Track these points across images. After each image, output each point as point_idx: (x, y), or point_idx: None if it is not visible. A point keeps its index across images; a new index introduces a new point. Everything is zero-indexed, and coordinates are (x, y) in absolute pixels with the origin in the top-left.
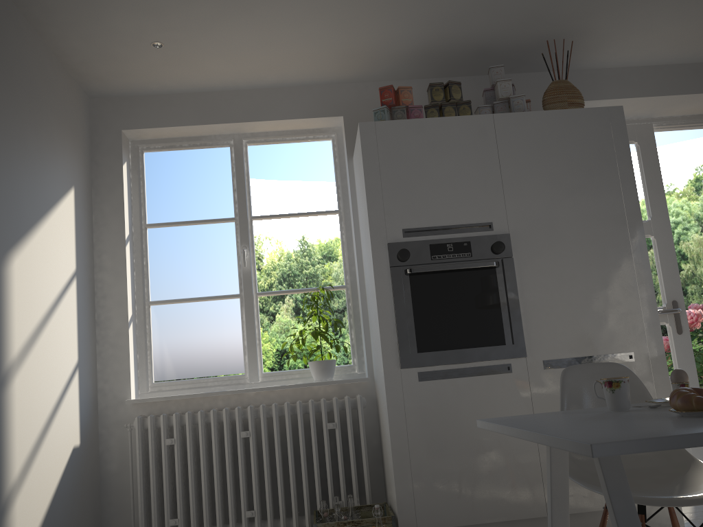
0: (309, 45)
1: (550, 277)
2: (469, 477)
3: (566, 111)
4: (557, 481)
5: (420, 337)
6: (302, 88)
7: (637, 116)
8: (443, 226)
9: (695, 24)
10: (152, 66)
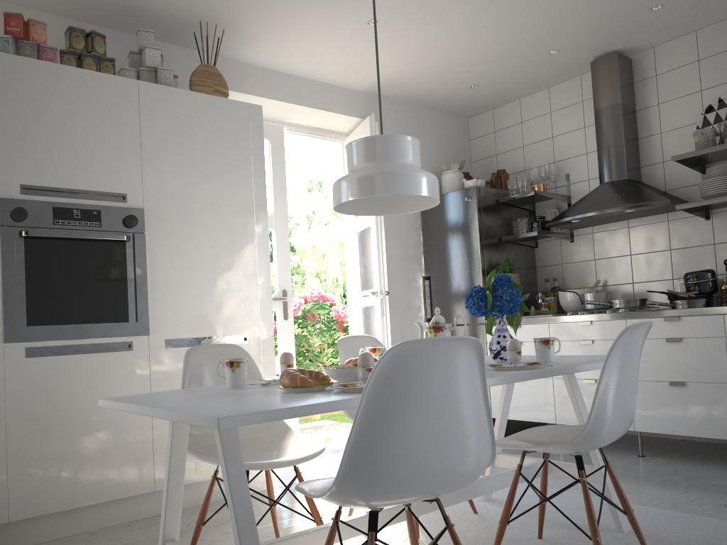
0: None
1: (180, 258)
2: (77, 459)
3: (211, 97)
4: (176, 454)
5: (32, 308)
6: None
7: (272, 116)
8: (71, 189)
9: (327, 49)
10: None
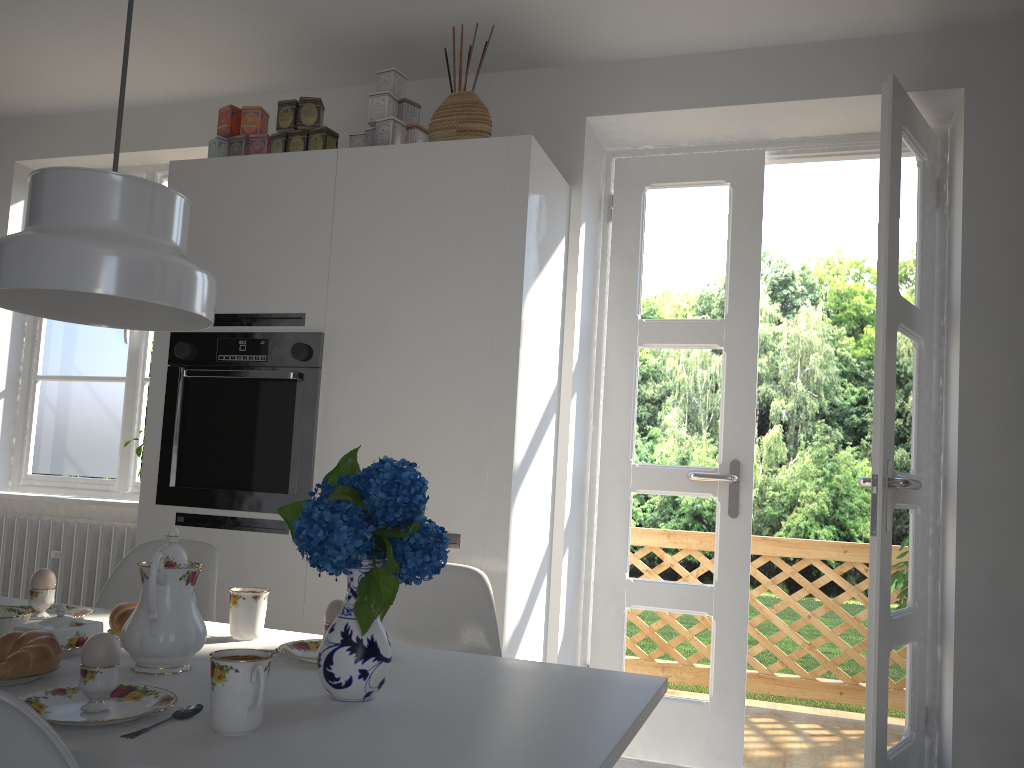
0: (149, 50)
1: (366, 403)
2: None
3: (442, 144)
4: None
5: (188, 465)
6: (209, 104)
7: (734, 137)
8: (242, 314)
9: None
10: (6, 83)
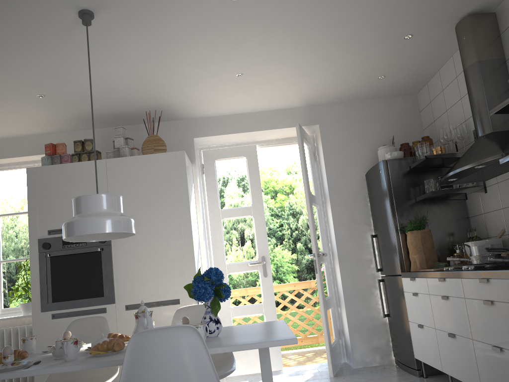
0: (5, 121)
1: (133, 256)
2: None
3: (150, 155)
4: None
5: (54, 293)
6: (24, 138)
7: (245, 141)
8: None
9: (239, 96)
10: None
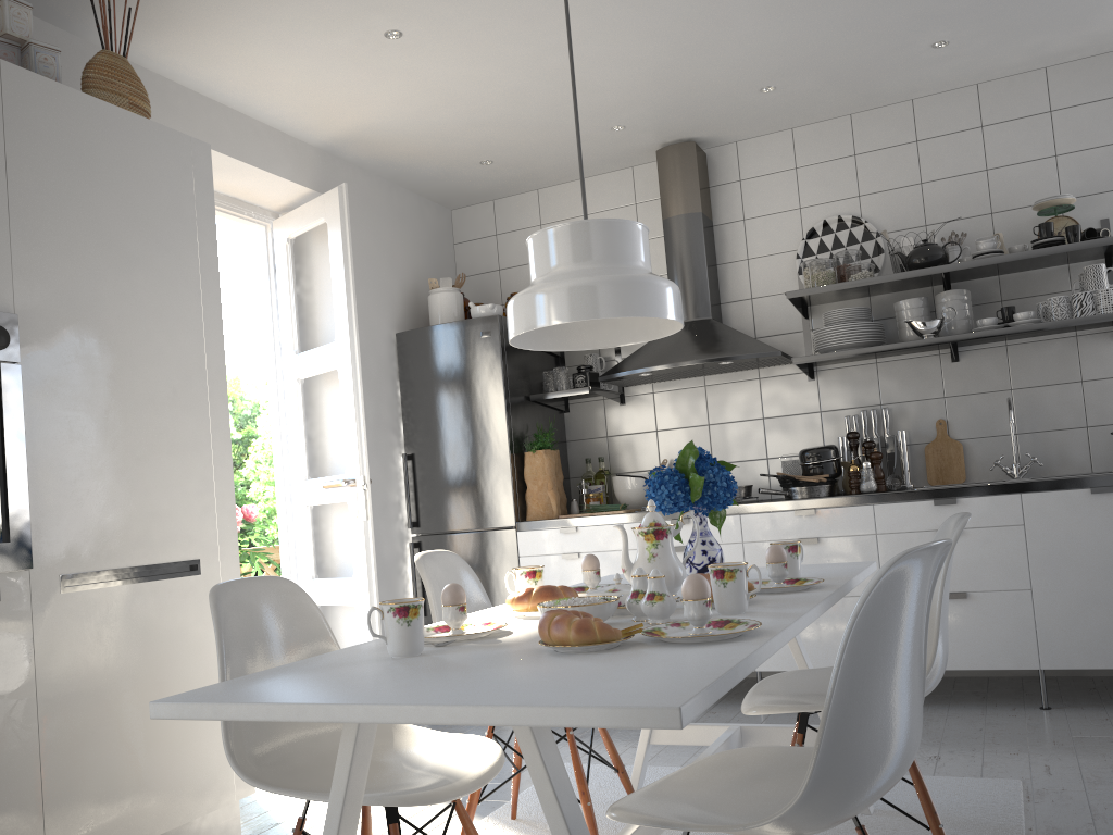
0: None
1: (84, 415)
2: None
3: (130, 115)
4: (352, 795)
5: None
6: None
7: None
8: None
9: (295, 65)
10: None
